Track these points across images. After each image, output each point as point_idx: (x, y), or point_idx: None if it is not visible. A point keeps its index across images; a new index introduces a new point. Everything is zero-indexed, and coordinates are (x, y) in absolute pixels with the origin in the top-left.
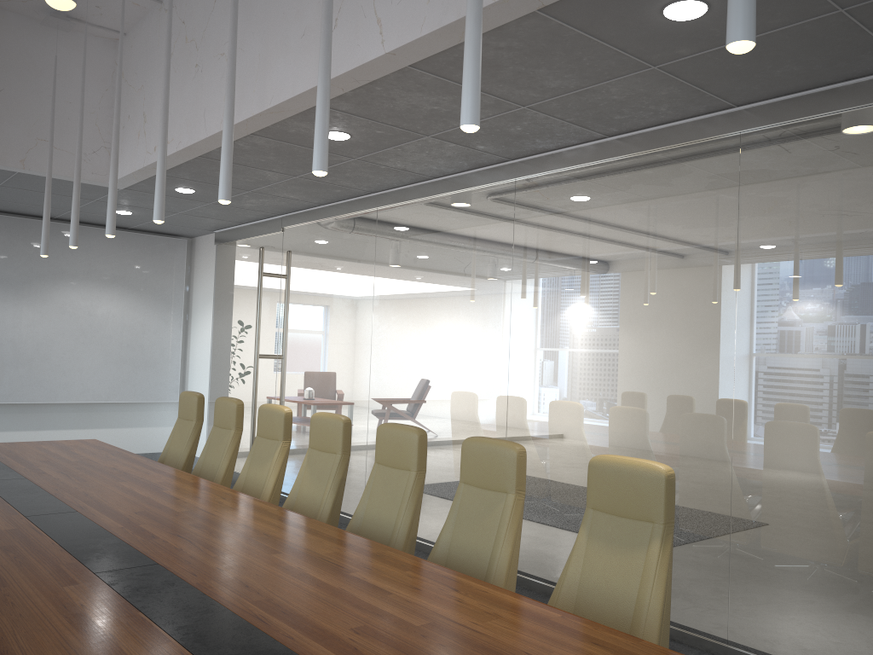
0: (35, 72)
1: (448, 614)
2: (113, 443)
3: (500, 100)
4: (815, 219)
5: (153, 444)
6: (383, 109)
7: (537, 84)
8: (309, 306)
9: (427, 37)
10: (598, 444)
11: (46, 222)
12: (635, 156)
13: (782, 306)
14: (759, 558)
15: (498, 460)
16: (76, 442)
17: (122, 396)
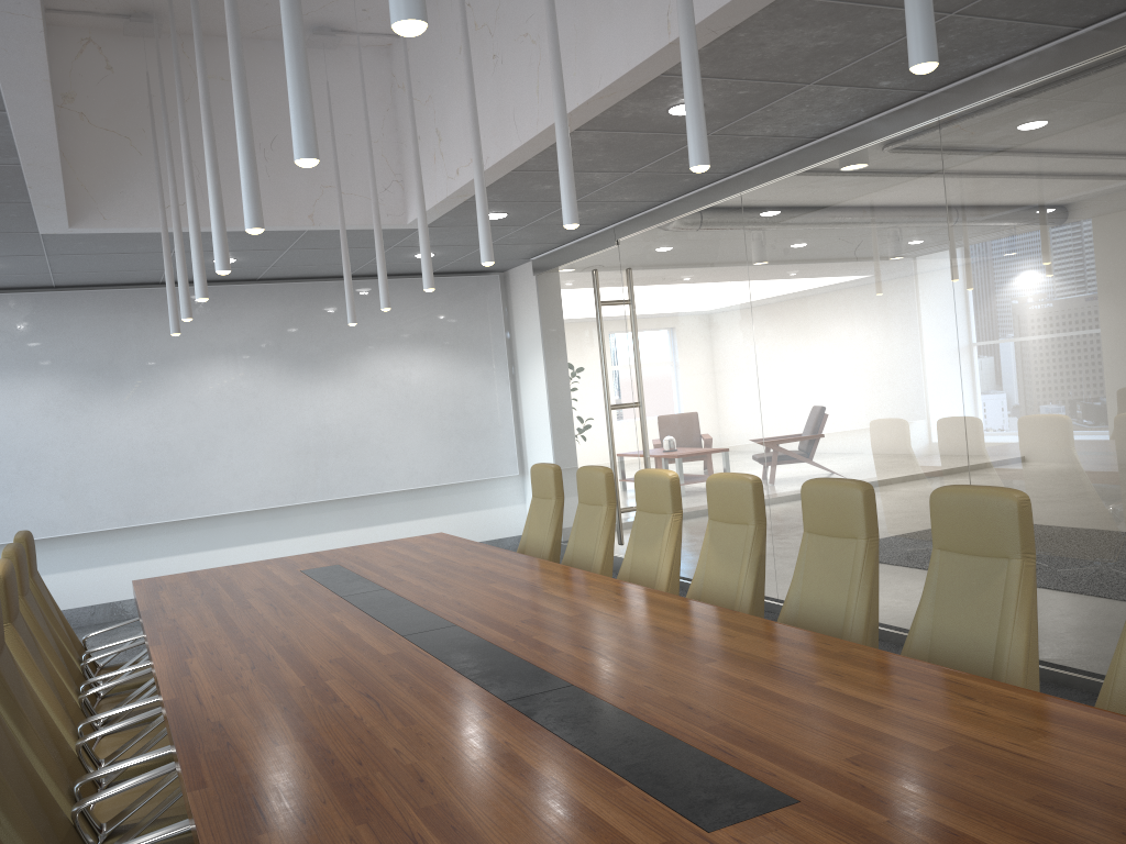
0: None
1: (972, 733)
2: (453, 532)
3: None
4: None
5: (497, 529)
6: (747, 61)
7: None
8: (665, 336)
9: None
10: (1115, 473)
11: (348, 284)
12: None
13: None
14: None
15: (989, 514)
16: (422, 538)
17: (454, 475)
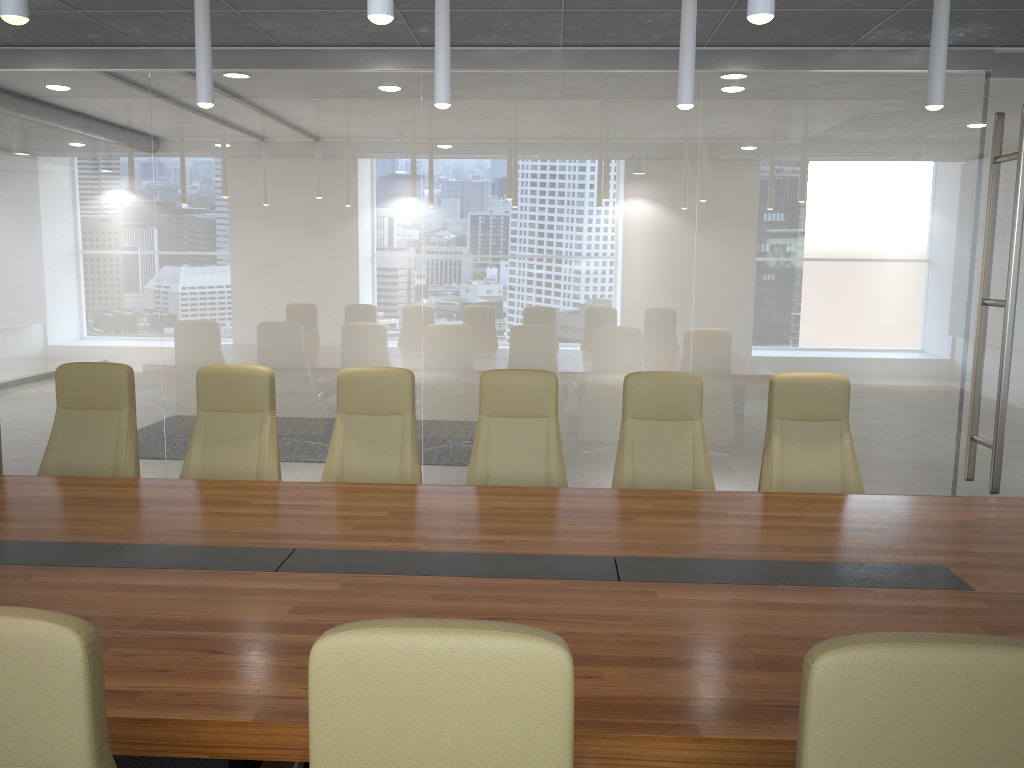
0: None
1: (869, 516)
2: None
3: None
4: (766, 161)
5: None
6: None
7: None
8: None
9: None
10: (548, 366)
11: None
12: (589, 73)
13: (737, 233)
14: (713, 441)
15: (683, 391)
16: None
17: None
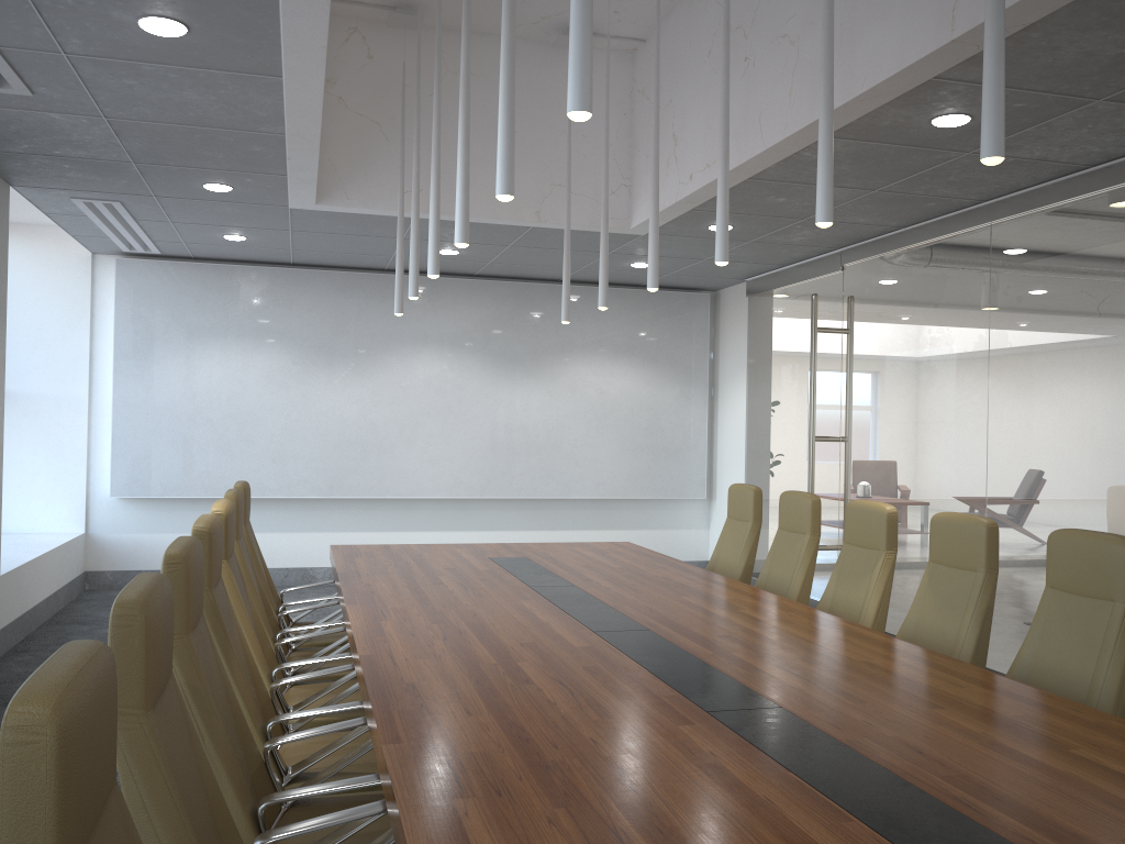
0: (547, 106)
1: None
2: None
3: None
4: None
5: (677, 551)
6: (1034, 68)
7: None
8: (885, 369)
9: None
10: None
11: (566, 282)
12: None
13: None
14: None
15: None
16: (608, 544)
17: (640, 490)
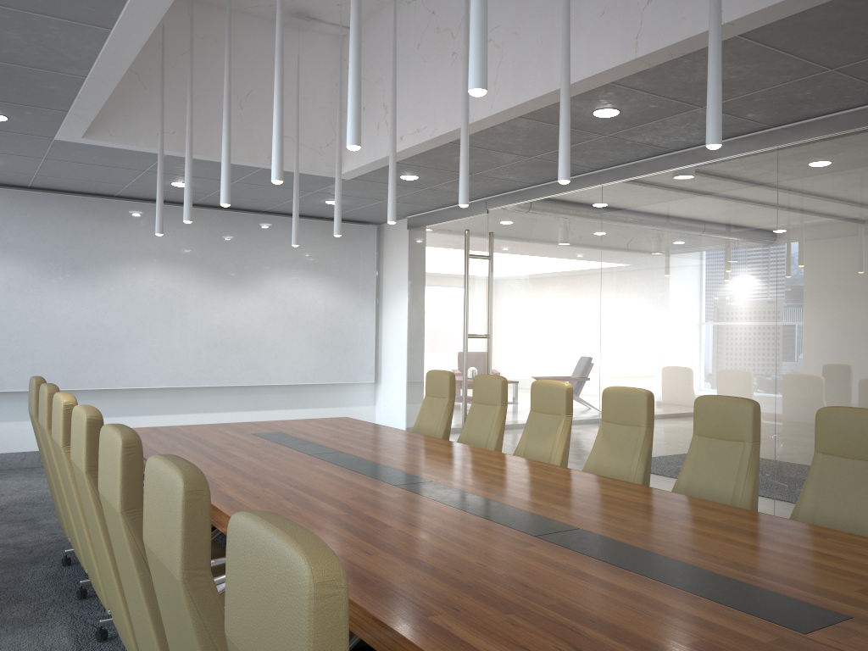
0: None
1: None
2: None
3: (810, 64)
4: None
5: None
6: (674, 82)
7: (865, 44)
8: (522, 285)
9: (782, 4)
10: None
11: (296, 213)
12: None
13: None
14: None
15: None
16: (334, 419)
17: (325, 377)
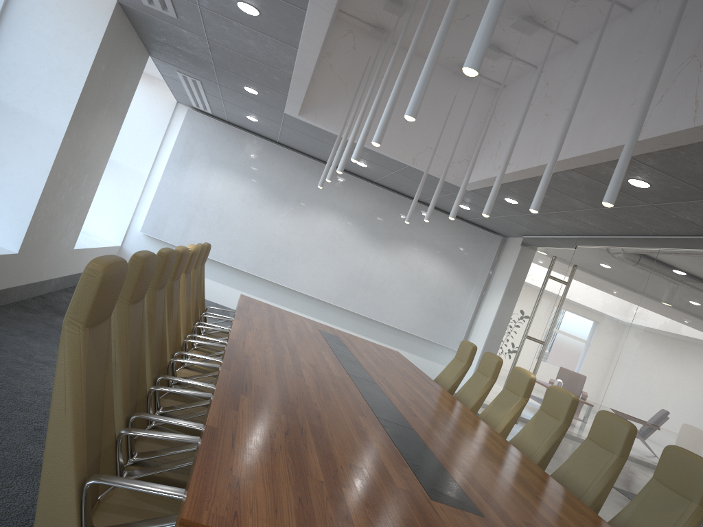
0: (439, 104)
1: None
2: None
3: None
4: None
5: (432, 375)
6: (683, 169)
7: None
8: (577, 310)
9: None
10: None
11: (415, 201)
12: None
13: None
14: None
15: (691, 471)
16: (386, 348)
17: (422, 333)
